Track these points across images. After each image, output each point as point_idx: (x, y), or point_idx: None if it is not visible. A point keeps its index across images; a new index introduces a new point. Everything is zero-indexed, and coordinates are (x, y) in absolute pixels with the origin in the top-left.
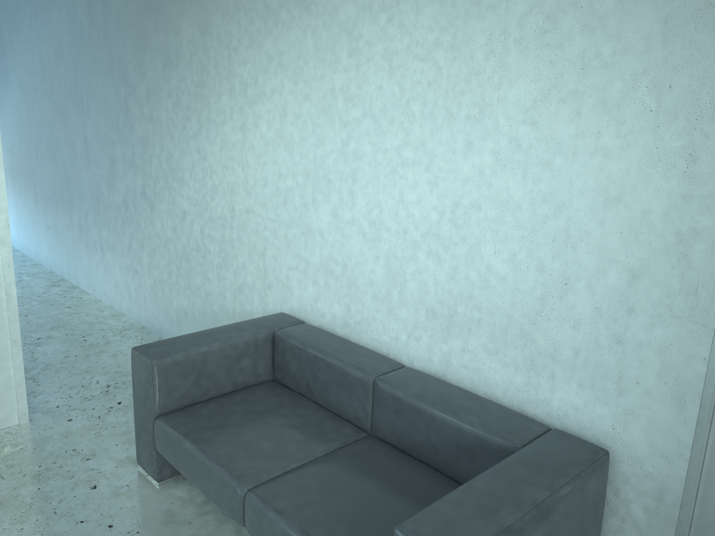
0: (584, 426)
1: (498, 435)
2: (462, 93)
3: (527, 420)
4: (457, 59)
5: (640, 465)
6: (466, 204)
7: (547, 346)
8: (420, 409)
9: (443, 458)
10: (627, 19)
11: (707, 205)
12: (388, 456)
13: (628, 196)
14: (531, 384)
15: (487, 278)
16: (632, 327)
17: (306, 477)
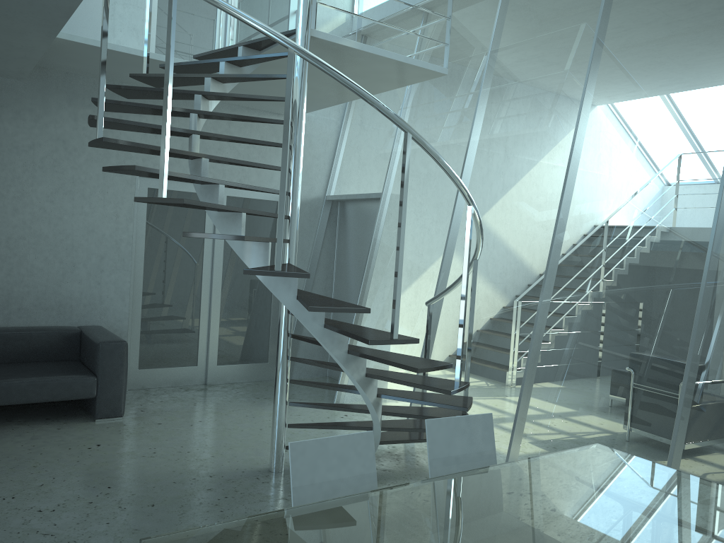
0: (88, 322)
1: (69, 330)
2: (10, 186)
3: (68, 326)
4: (5, 170)
5: (112, 327)
6: (16, 237)
7: (68, 294)
8: (23, 335)
9: (40, 354)
10: (89, 168)
11: (124, 231)
12: (11, 364)
13: (96, 229)
14: (61, 313)
15: (32, 270)
16: (103, 277)
17: (1, 374)
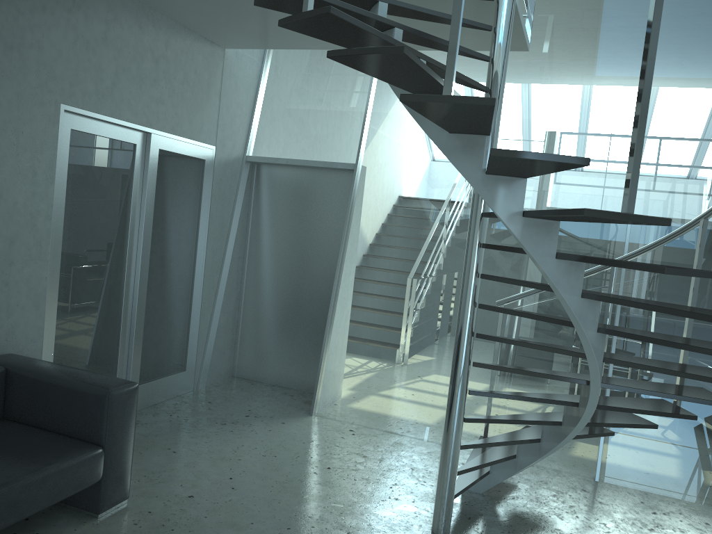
0: None
1: None
2: None
3: None
4: None
5: (22, 353)
6: None
7: None
8: None
9: None
10: None
11: (42, 197)
12: None
13: (6, 194)
14: None
15: None
16: (13, 273)
17: None
